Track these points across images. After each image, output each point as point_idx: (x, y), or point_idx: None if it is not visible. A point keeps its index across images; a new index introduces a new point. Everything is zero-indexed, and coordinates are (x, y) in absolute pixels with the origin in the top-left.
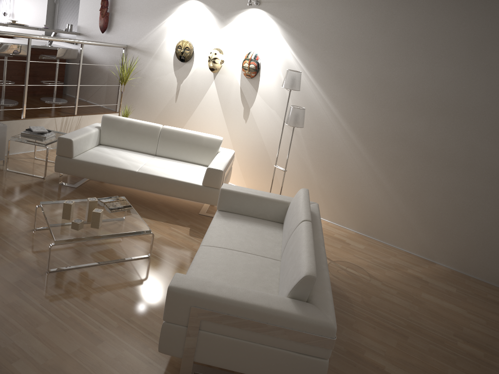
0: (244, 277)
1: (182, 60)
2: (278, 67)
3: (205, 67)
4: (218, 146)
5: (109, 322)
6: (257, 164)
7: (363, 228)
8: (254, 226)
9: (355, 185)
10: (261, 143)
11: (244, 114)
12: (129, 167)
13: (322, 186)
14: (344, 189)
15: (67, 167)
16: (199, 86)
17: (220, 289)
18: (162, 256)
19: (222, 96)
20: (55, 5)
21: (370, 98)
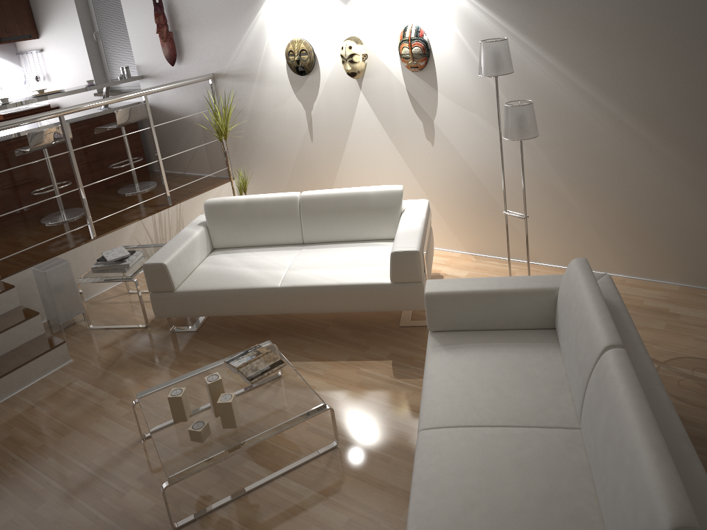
0: (524, 498)
1: (301, 73)
2: (461, 39)
3: (341, 74)
4: (399, 202)
5: None
6: (471, 209)
7: (692, 275)
8: (505, 352)
9: (659, 206)
10: (468, 172)
11: (427, 132)
12: (265, 282)
13: (596, 220)
14: (639, 217)
15: (172, 307)
16: (340, 107)
17: None
18: (357, 438)
19: (382, 113)
20: (97, 44)
21: (648, 45)
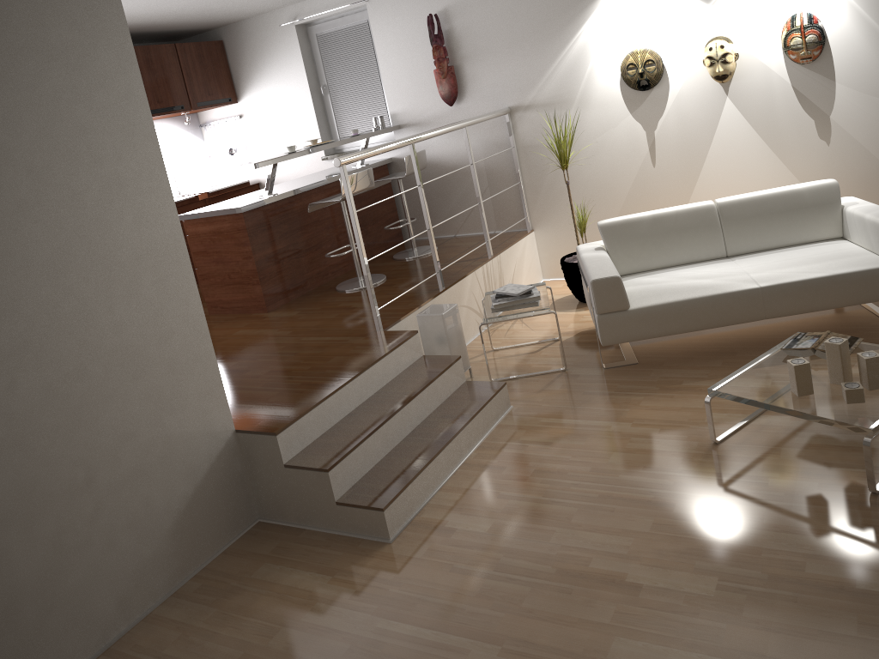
0: None
1: (644, 87)
2: (868, 20)
3: (700, 81)
4: (838, 195)
5: None
6: None
7: None
8: None
9: None
10: (878, 168)
11: (820, 130)
12: (737, 285)
13: None
14: None
15: (625, 329)
16: (696, 120)
17: None
18: None
19: (757, 117)
20: (322, 100)
21: None
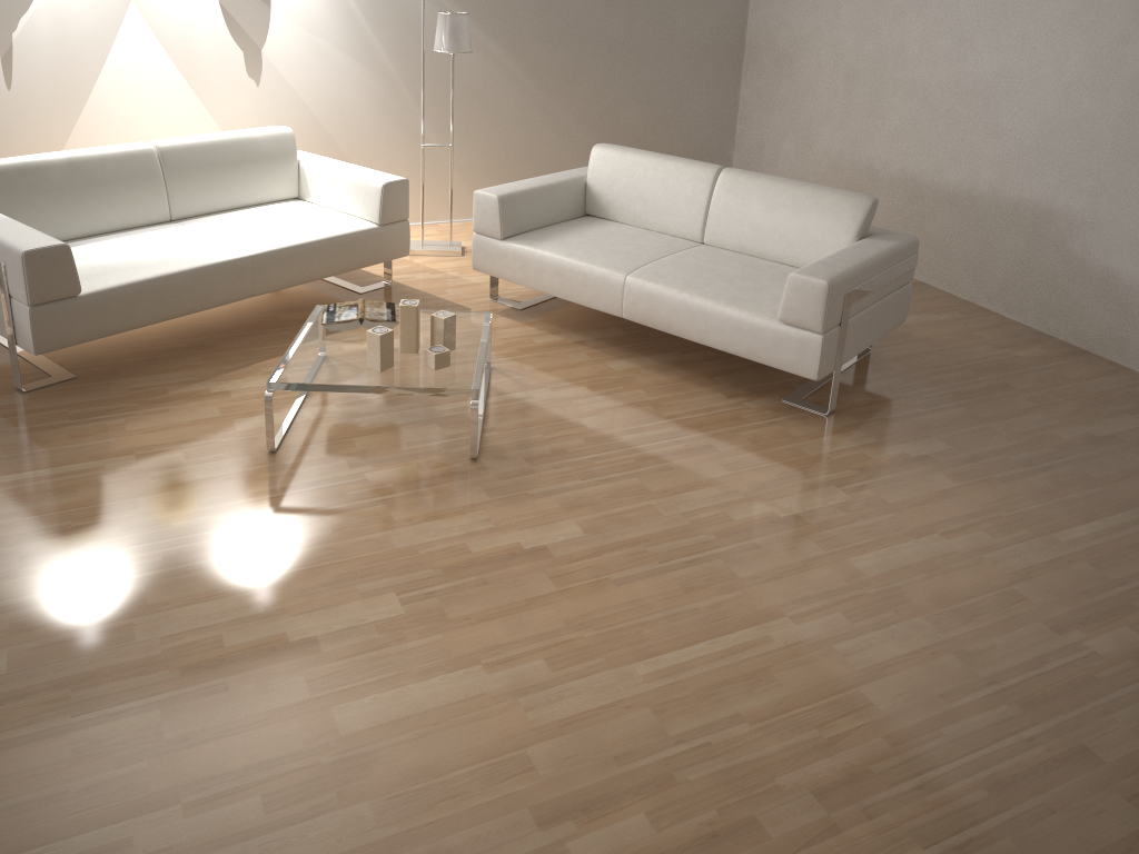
0: (742, 270)
1: None
2: None
3: None
4: (295, 147)
5: (666, 432)
6: None
7: None
8: (588, 230)
9: (517, 137)
10: (310, 120)
11: (250, 66)
12: (221, 255)
13: (459, 162)
14: (499, 151)
15: (74, 326)
16: (84, 27)
17: (843, 261)
18: (495, 357)
19: (173, 37)
20: None
21: None
